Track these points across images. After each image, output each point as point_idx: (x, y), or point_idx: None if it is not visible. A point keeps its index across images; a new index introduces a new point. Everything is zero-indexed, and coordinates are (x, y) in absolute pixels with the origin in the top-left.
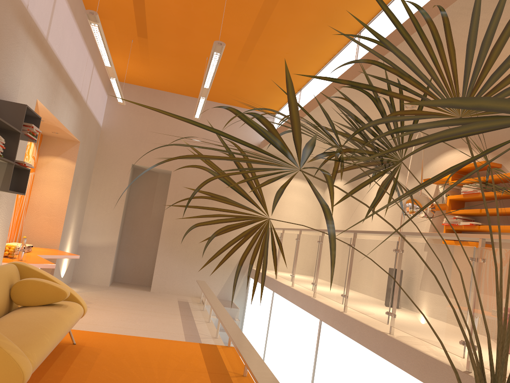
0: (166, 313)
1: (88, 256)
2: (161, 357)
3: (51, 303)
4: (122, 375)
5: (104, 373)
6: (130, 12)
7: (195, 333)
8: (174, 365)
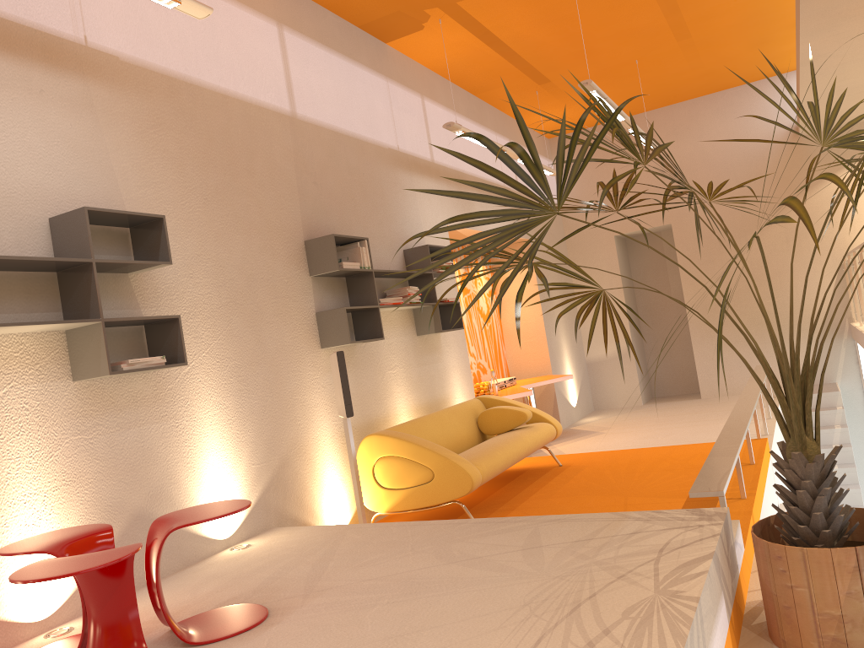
0: (707, 421)
1: (602, 373)
2: (653, 462)
3: (515, 427)
4: (597, 482)
5: (580, 483)
6: (512, 69)
7: None
8: (664, 467)
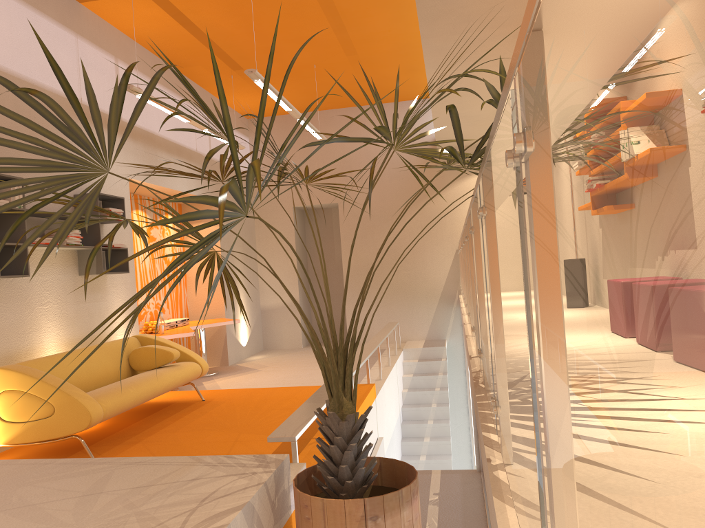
0: None
1: (273, 319)
2: (279, 401)
3: (162, 365)
4: (224, 418)
5: (210, 418)
6: (207, 52)
7: (359, 379)
8: (285, 406)
